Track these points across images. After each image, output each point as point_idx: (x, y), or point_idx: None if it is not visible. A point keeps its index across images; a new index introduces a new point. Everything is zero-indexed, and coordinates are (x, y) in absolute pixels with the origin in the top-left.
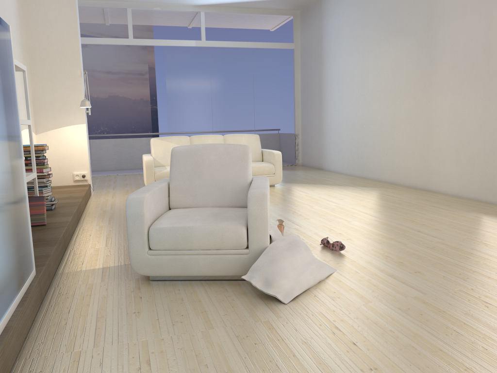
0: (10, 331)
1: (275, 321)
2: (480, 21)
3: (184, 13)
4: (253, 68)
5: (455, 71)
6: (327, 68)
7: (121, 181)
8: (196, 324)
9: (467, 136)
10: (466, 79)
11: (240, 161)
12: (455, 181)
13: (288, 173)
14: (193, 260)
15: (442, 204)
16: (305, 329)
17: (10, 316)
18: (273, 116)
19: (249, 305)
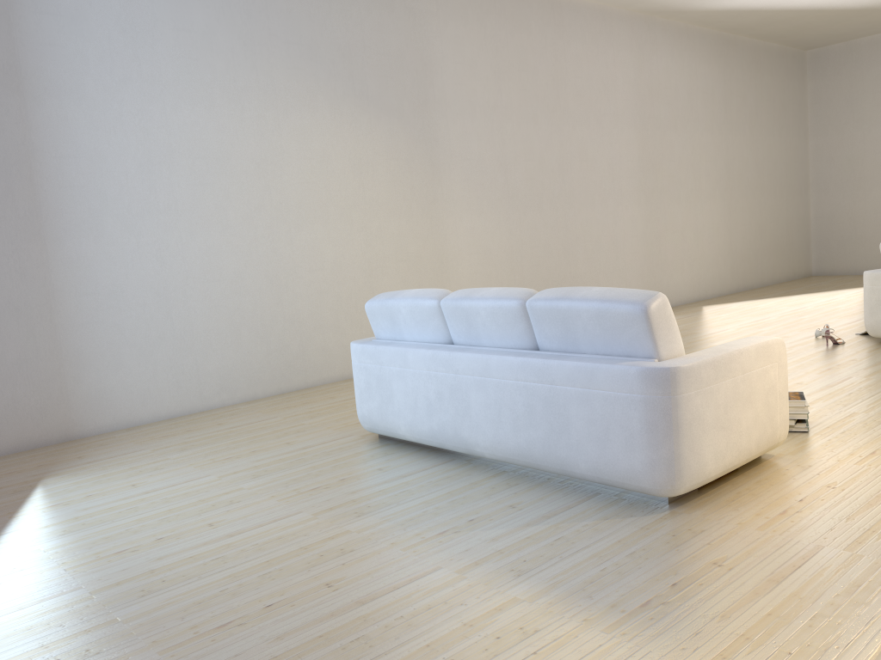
0: None
1: None
2: (493, 131)
3: None
4: None
5: (471, 185)
6: (73, 117)
7: None
8: None
9: (494, 267)
10: (485, 198)
11: None
12: None
13: (160, 451)
14: None
15: None
16: None
17: None
18: None
19: None
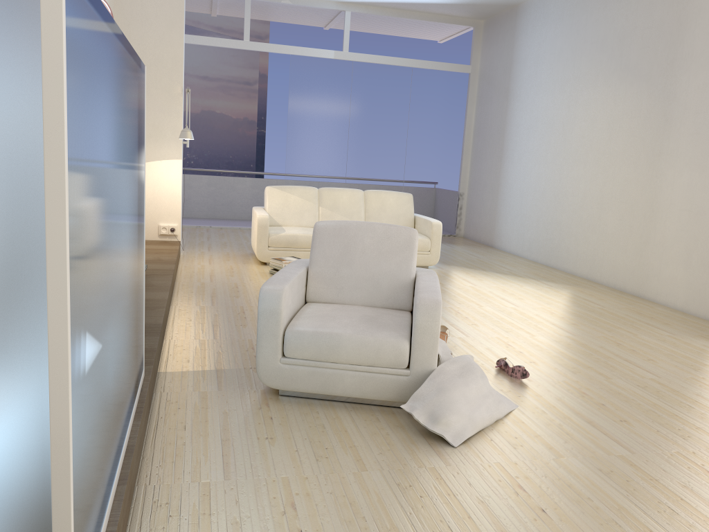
0: (134, 452)
1: (443, 470)
2: None
3: (322, 11)
4: (410, 95)
5: (699, 140)
6: (515, 108)
7: (216, 238)
8: (345, 462)
9: (704, 231)
10: None
11: (404, 249)
12: (680, 290)
13: (445, 248)
14: (338, 375)
15: (659, 321)
16: (481, 484)
17: (129, 432)
18: (432, 165)
19: (409, 443)
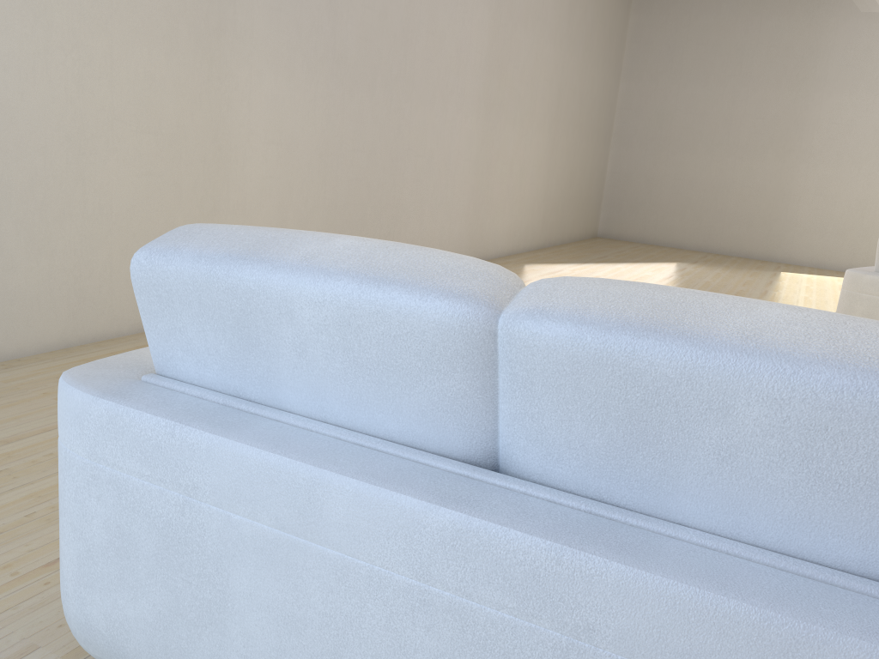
0: None
1: None
2: None
3: None
4: None
5: (282, 22)
6: None
7: None
8: None
9: (298, 173)
10: (301, 51)
11: None
12: None
13: None
14: None
15: None
16: None
17: None
18: None
19: None
